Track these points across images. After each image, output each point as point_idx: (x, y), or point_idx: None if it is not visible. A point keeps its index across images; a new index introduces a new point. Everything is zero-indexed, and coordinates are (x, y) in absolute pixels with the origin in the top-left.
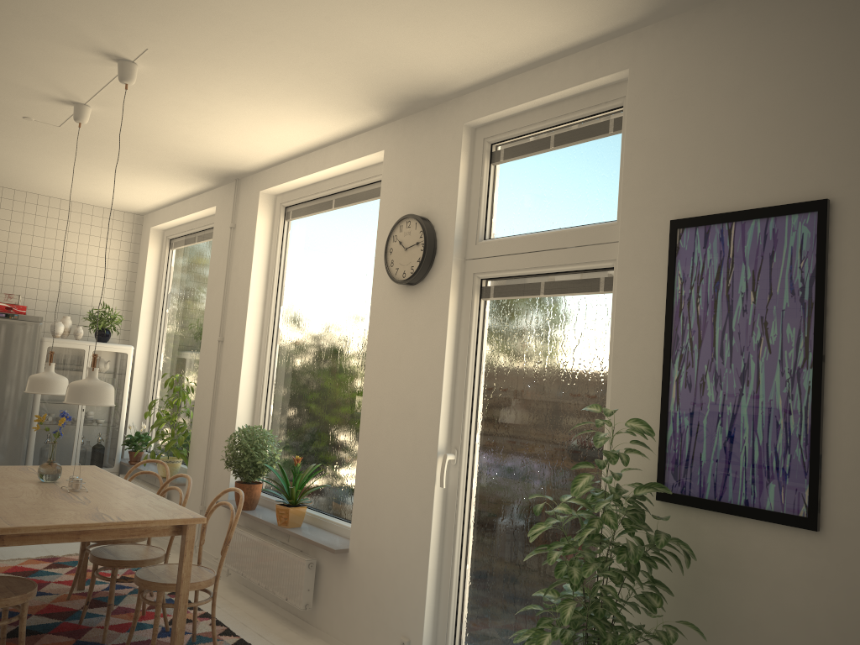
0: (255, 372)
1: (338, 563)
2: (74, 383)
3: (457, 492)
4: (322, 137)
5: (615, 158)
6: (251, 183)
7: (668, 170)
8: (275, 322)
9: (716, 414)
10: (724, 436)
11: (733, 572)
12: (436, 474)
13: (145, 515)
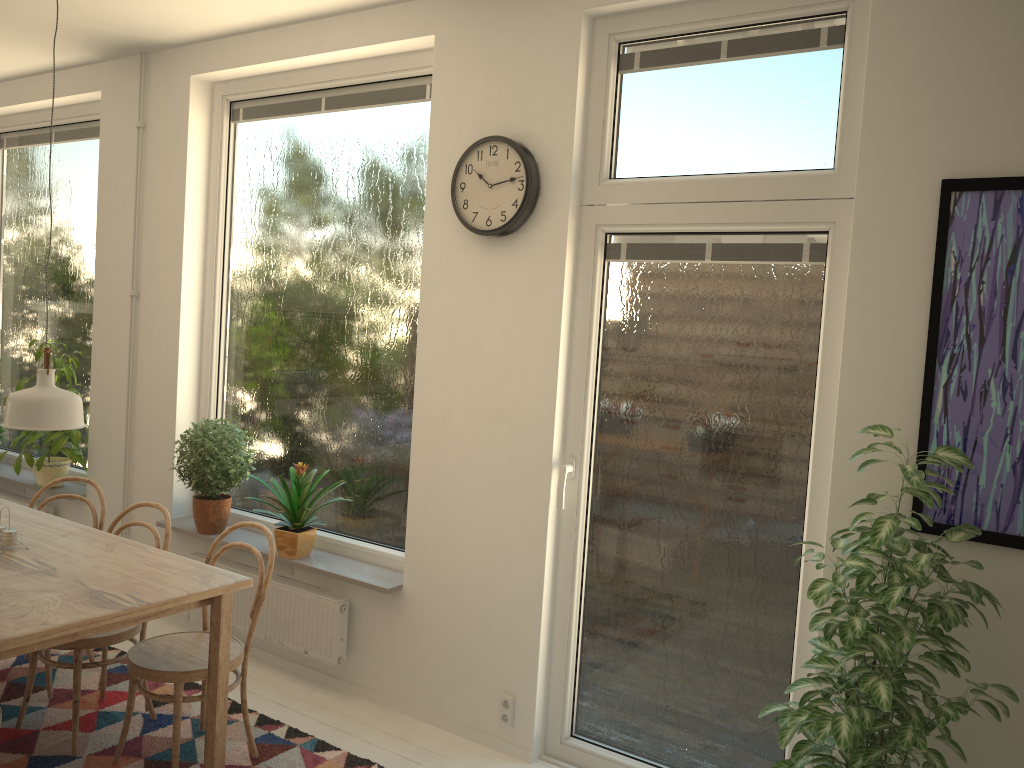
0: (198, 341)
1: (384, 603)
2: (22, 396)
3: (576, 512)
4: (323, 5)
5: (830, 83)
6: (172, 62)
7: (937, 111)
8: (226, 271)
9: (1004, 430)
10: (1014, 456)
11: (1017, 614)
12: (550, 491)
13: (165, 586)
